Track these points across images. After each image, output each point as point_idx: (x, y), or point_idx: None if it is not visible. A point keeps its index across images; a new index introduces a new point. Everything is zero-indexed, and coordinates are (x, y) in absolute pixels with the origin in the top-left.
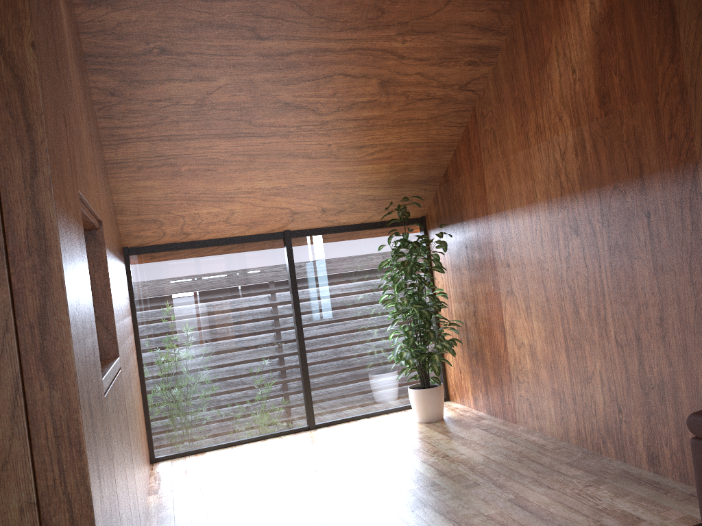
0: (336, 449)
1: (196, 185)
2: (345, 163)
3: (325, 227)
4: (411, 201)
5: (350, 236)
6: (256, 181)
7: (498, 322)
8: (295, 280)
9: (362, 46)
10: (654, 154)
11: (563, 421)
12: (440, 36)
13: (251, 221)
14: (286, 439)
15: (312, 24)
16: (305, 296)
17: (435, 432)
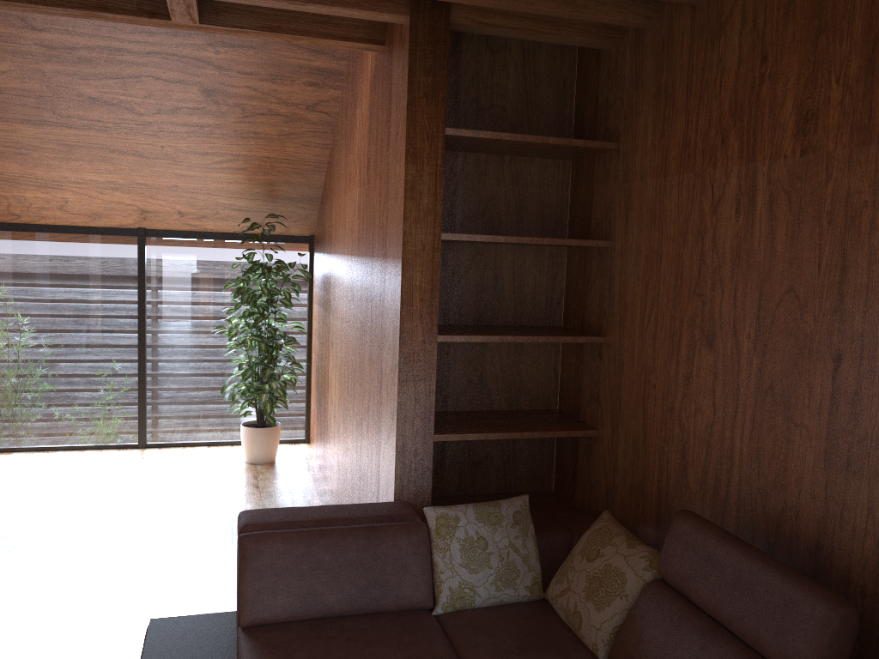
0: (131, 475)
1: (10, 168)
2: (189, 168)
3: (190, 231)
4: (290, 217)
5: (219, 245)
6: (83, 173)
7: (327, 373)
8: (143, 285)
9: (165, 51)
10: (377, 239)
11: (338, 489)
12: (261, 52)
13: (92, 213)
14: (104, 454)
15: (94, 22)
16: (155, 303)
17: (243, 475)
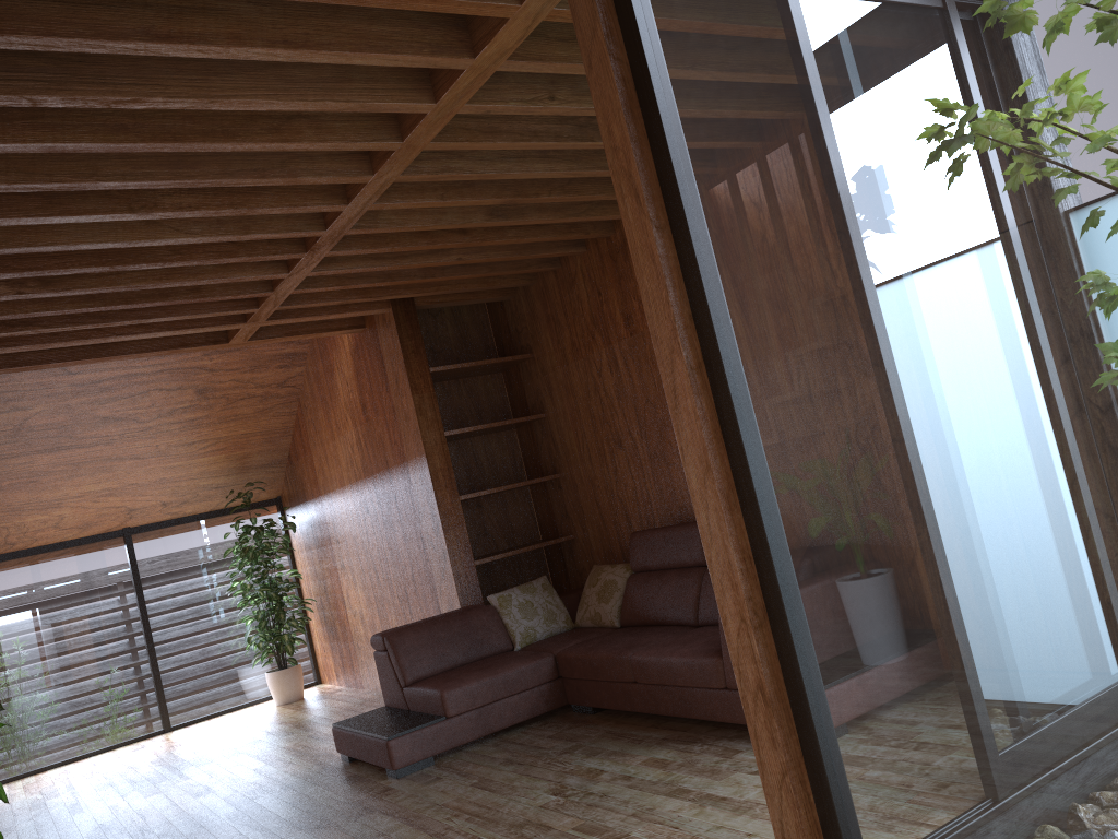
0: (185, 740)
1: (19, 497)
2: (177, 459)
3: (170, 519)
4: (261, 483)
5: (199, 525)
6: (84, 486)
7: (340, 595)
8: (138, 578)
9: (171, 367)
10: (391, 454)
11: None
12: (245, 351)
13: (84, 523)
14: (138, 744)
15: None
16: (152, 593)
17: (287, 709)
